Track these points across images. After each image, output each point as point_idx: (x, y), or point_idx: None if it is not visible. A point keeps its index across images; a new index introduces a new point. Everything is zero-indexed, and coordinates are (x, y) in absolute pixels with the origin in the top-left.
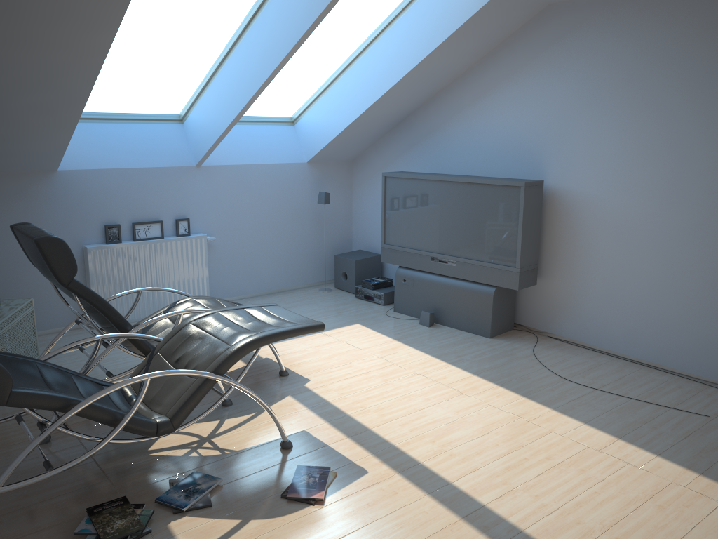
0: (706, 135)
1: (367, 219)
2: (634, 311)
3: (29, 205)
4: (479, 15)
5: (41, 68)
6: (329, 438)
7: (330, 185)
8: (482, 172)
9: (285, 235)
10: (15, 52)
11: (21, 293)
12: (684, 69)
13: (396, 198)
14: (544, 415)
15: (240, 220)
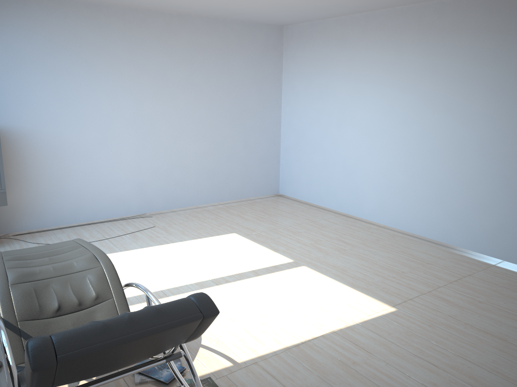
0: (98, 89)
1: None
2: (75, 196)
3: None
4: None
5: None
6: None
7: None
8: None
9: None
10: None
11: None
12: (80, 51)
13: None
14: (128, 254)
15: None
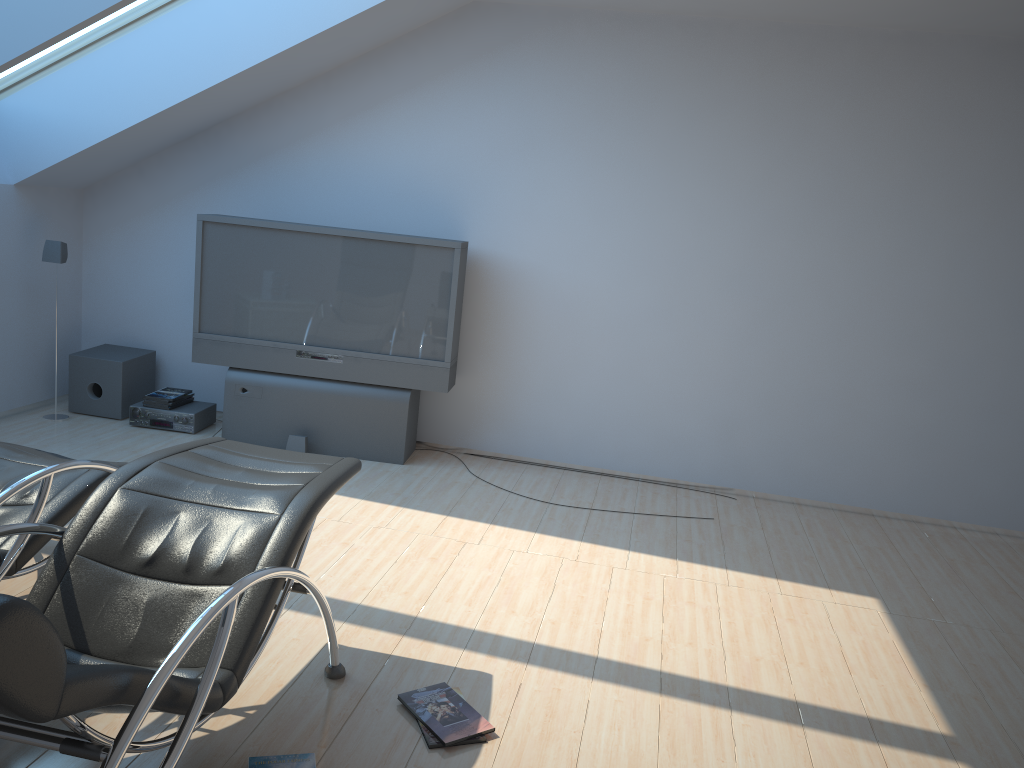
0: (675, 199)
1: (120, 291)
2: (586, 410)
3: None
4: None
5: None
6: (379, 644)
7: (50, 230)
8: (359, 224)
9: None
10: None
11: None
12: (652, 119)
13: (226, 258)
14: (582, 550)
15: None
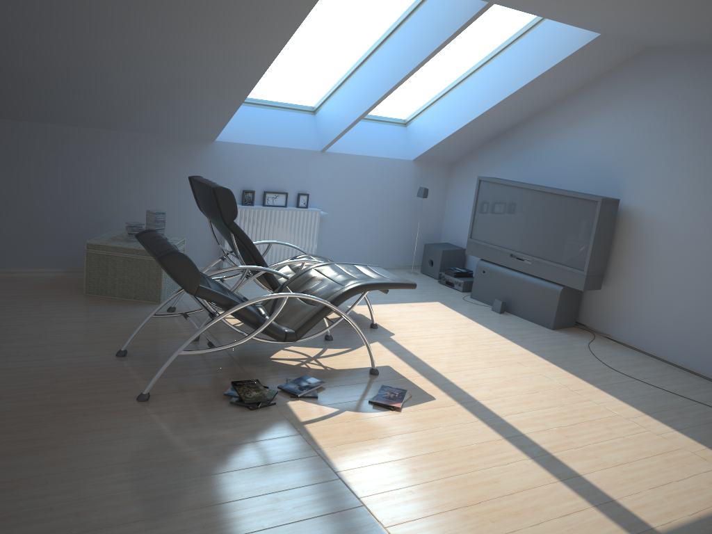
0: None
1: (458, 216)
2: (684, 322)
3: (190, 165)
4: (581, 51)
5: (228, 60)
6: (407, 373)
7: (429, 183)
8: (566, 186)
9: (384, 220)
10: (214, 47)
11: (173, 234)
12: None
13: (486, 200)
14: (586, 389)
15: (349, 201)
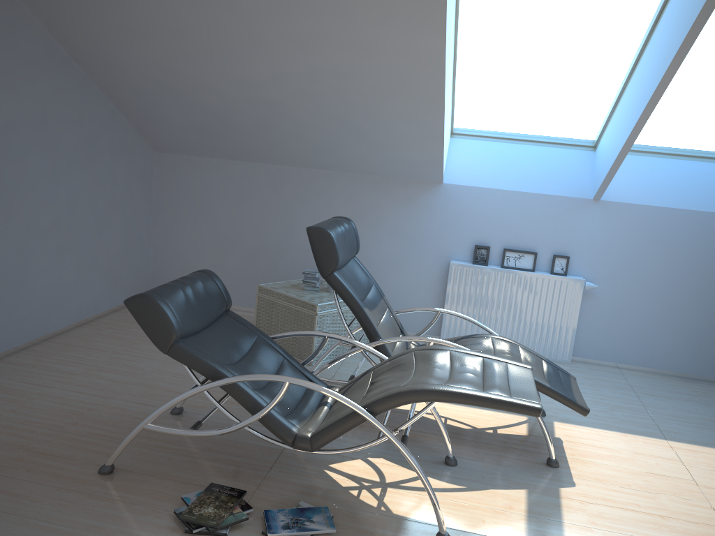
0: None
1: None
2: None
3: (411, 211)
4: None
5: (389, 74)
6: None
7: None
8: None
9: (702, 306)
10: (362, 59)
11: (387, 290)
12: None
13: None
14: None
15: (638, 272)
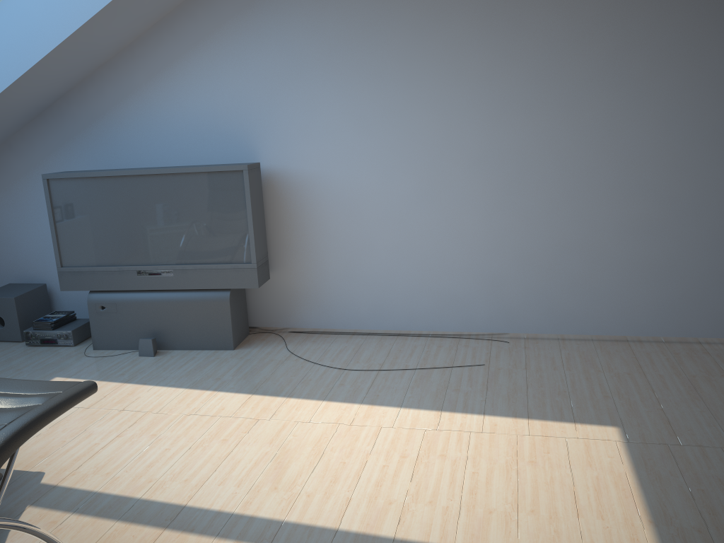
0: (420, 100)
1: (14, 241)
2: (377, 285)
3: None
4: None
5: None
6: (139, 541)
7: None
8: (176, 162)
9: None
10: None
11: None
12: (390, 35)
13: (70, 206)
14: (359, 413)
15: None
